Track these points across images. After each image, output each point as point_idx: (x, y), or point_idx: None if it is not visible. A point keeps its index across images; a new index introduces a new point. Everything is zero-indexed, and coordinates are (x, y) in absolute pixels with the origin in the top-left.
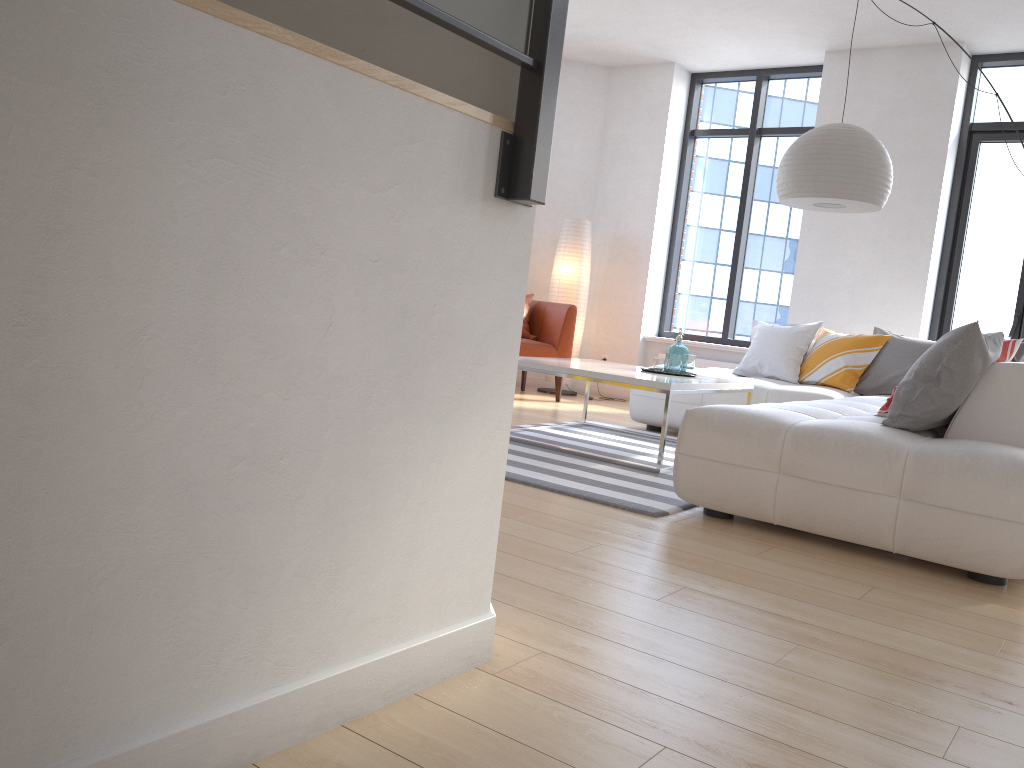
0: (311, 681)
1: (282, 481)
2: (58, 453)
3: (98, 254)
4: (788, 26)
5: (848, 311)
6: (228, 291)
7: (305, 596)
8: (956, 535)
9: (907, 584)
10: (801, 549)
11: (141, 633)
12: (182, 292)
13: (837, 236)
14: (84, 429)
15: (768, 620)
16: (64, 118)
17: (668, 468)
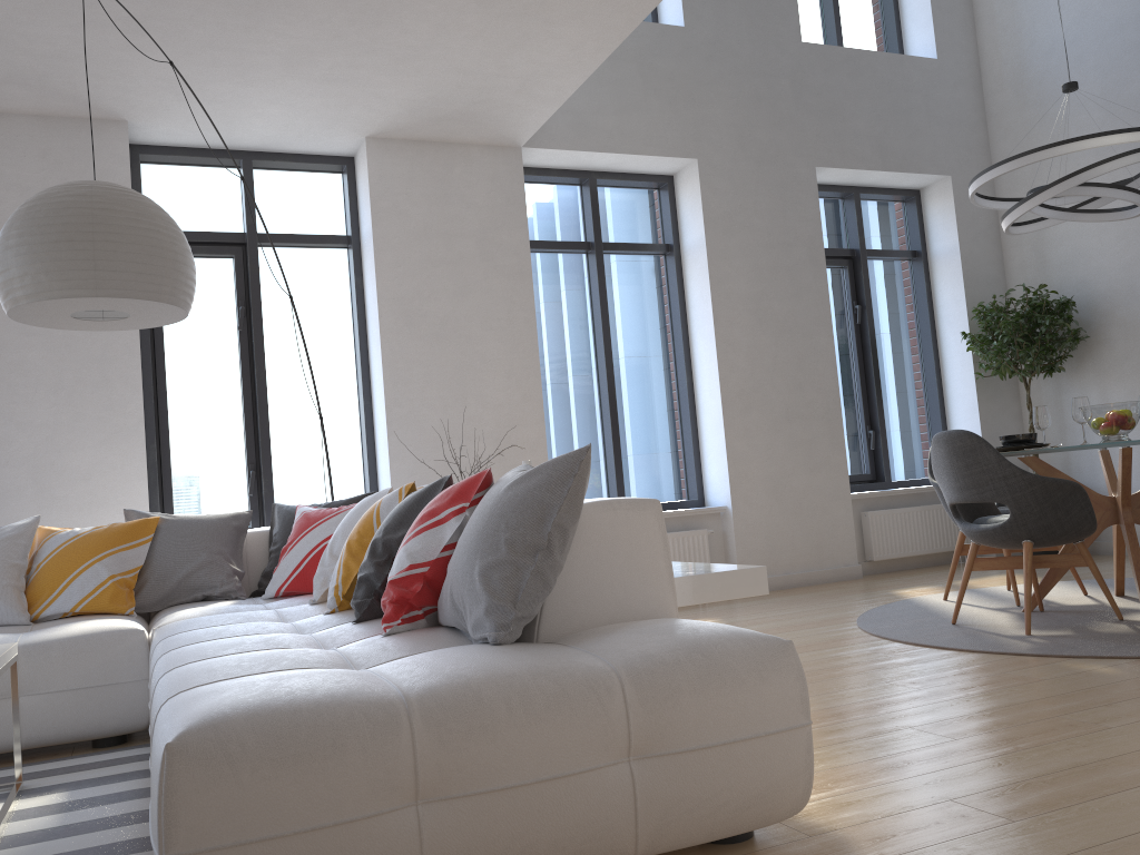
0: None
1: None
2: None
3: None
4: None
5: (35, 496)
6: None
7: None
8: (722, 786)
9: None
10: None
11: None
12: None
13: None
14: None
15: None
16: None
17: None
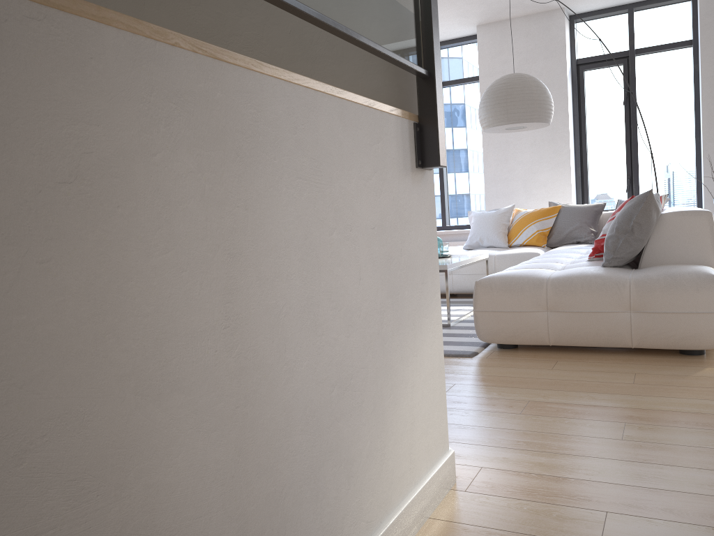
0: (385, 527)
1: (353, 394)
2: (255, 412)
3: (255, 264)
4: (452, 12)
5: (524, 194)
6: (314, 270)
7: (373, 470)
8: (672, 328)
9: (652, 366)
10: (574, 358)
11: (307, 525)
12: (294, 278)
13: (507, 146)
14: (264, 391)
15: (594, 411)
16: (227, 172)
17: (454, 321)
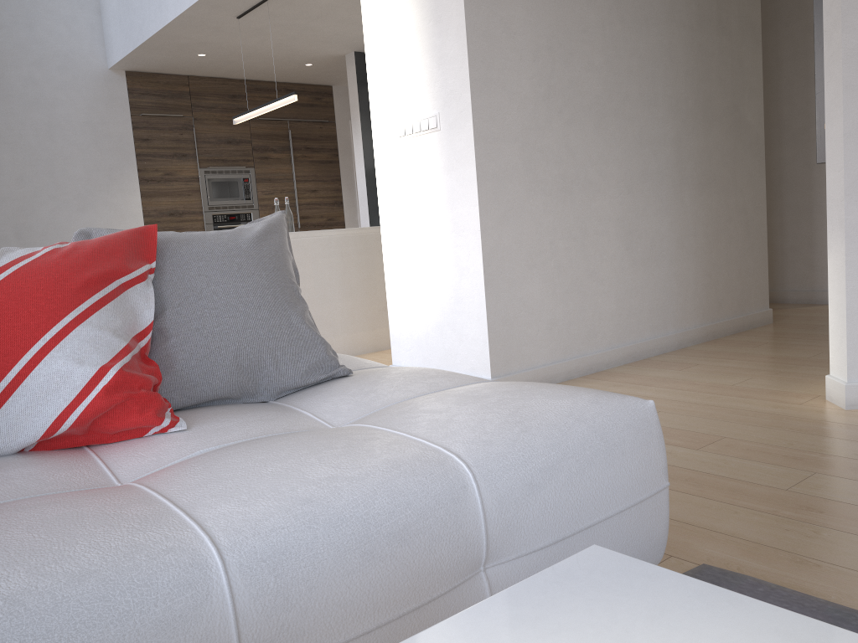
0: None
1: None
2: None
3: None
4: None
5: None
6: None
7: None
8: None
9: None
10: None
11: None
12: None
13: None
14: None
15: None
16: None
17: None
